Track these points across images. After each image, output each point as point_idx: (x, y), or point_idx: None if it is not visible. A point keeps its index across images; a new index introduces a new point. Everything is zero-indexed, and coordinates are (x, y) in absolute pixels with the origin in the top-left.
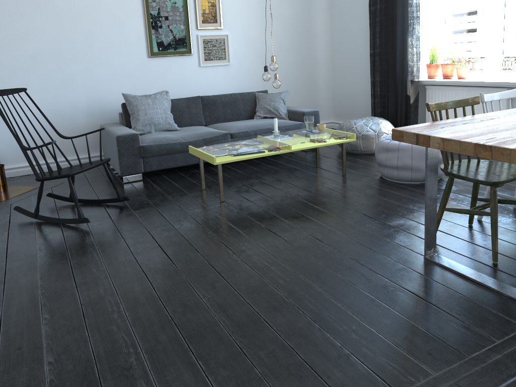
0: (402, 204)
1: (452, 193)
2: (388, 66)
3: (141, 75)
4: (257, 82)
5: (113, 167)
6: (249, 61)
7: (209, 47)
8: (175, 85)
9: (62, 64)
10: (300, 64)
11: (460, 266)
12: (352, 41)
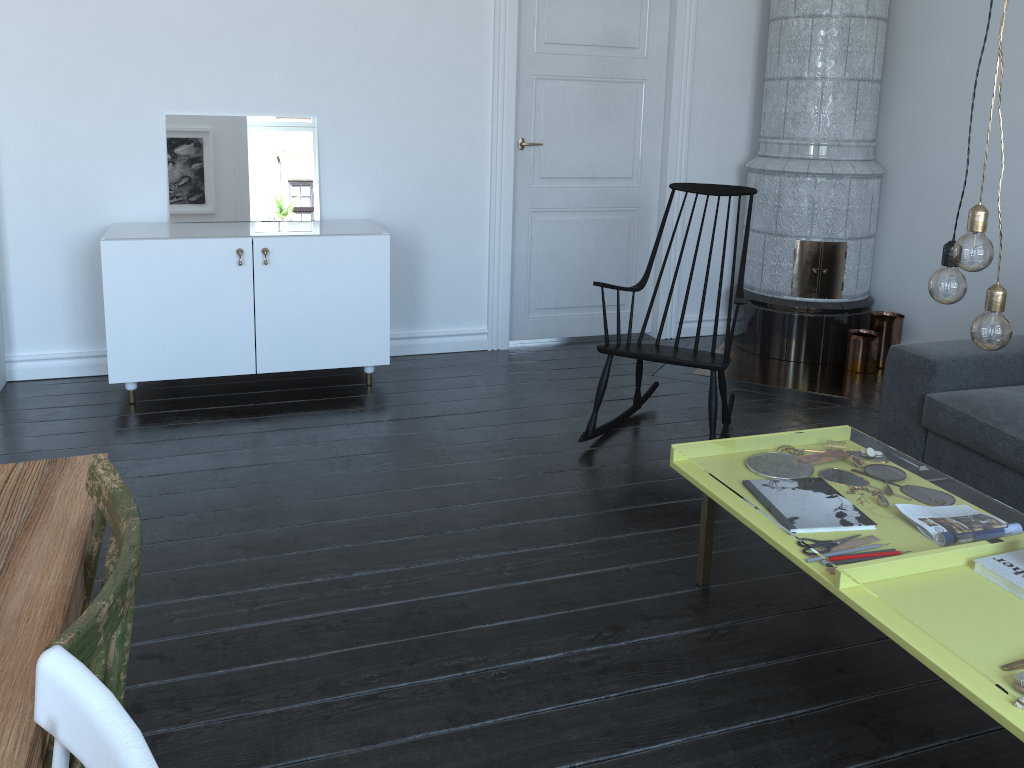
0: None
1: None
2: None
3: None
4: None
5: None
6: None
7: None
8: None
9: None
10: None
11: None
12: None
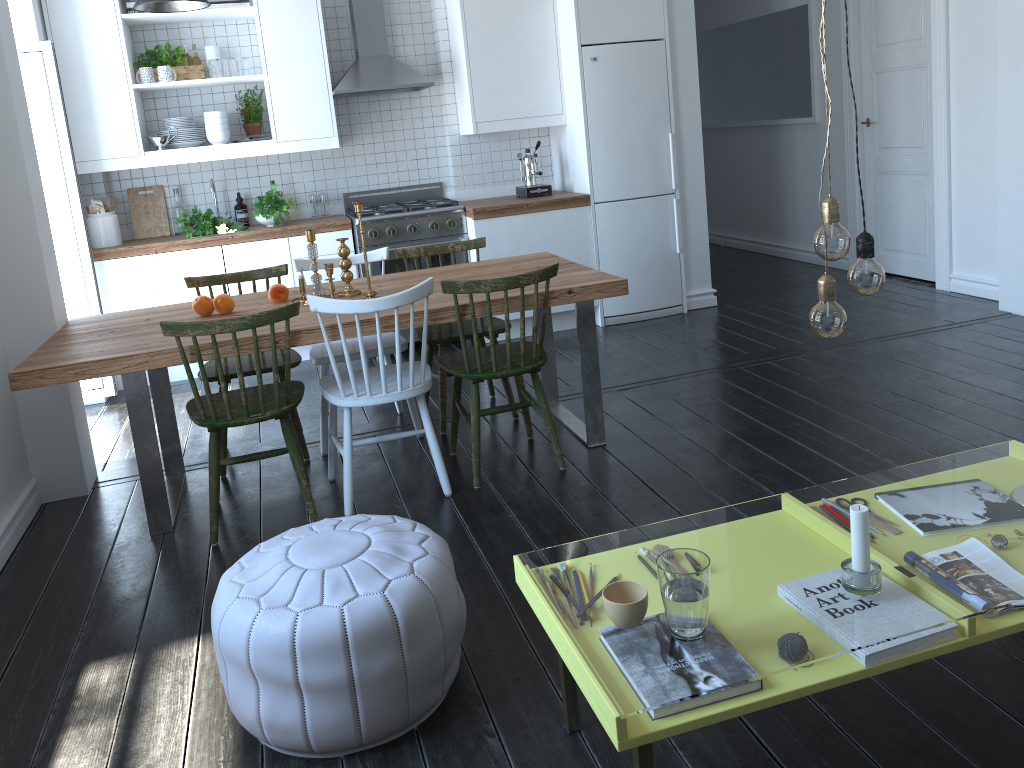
0: (530, 542)
1: None
2: None
3: None
4: None
5: None
6: None
7: None
8: None
9: None
10: None
11: (578, 430)
12: None
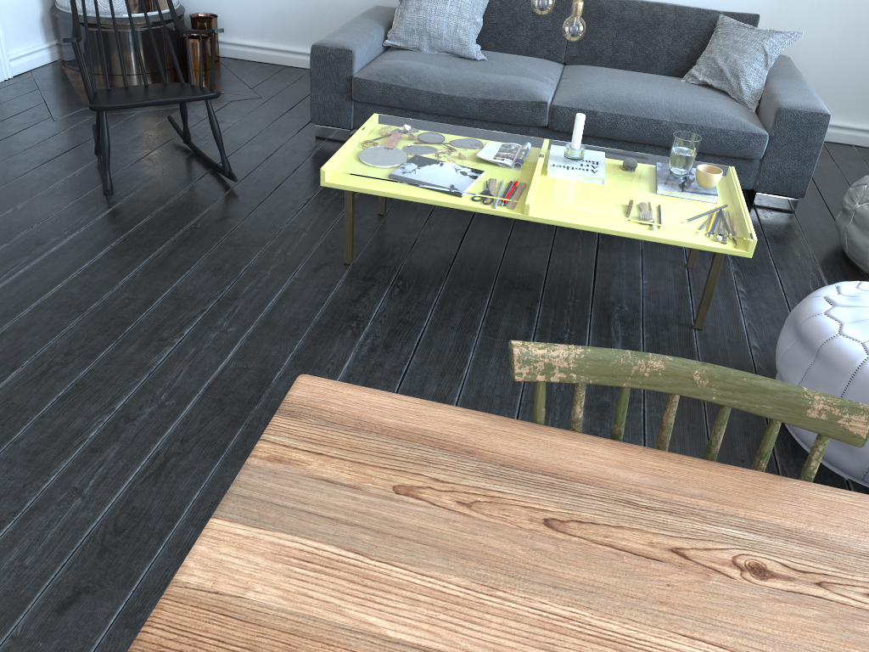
0: None
1: None
2: None
3: None
4: None
5: None
6: None
7: None
8: None
9: None
10: None
11: None
12: None
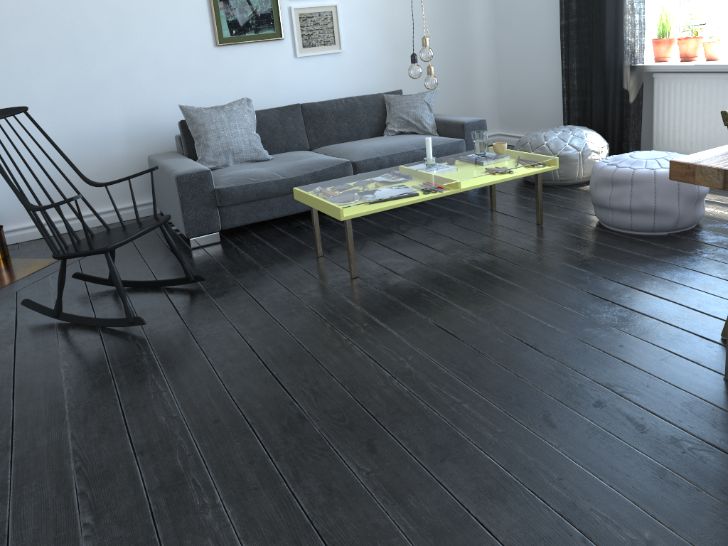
0: (651, 274)
1: (727, 251)
2: (592, 45)
3: (206, 75)
4: (384, 78)
5: (172, 223)
6: (370, 45)
7: (309, 26)
8: (259, 89)
9: (82, 63)
10: (447, 47)
11: None
12: (529, 7)
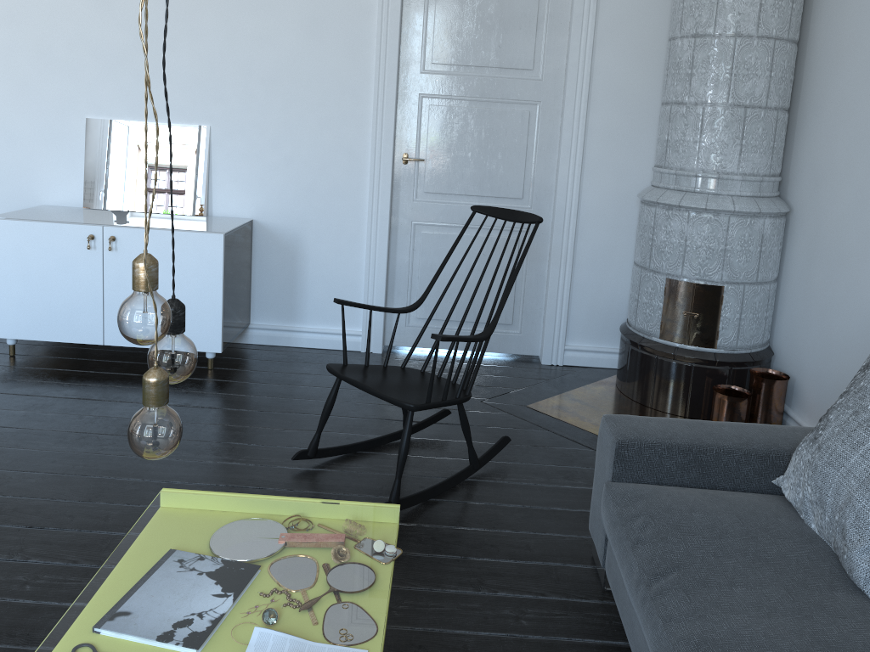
0: None
1: None
2: None
3: None
4: None
5: None
6: None
7: None
8: None
9: None
10: None
11: None
12: None
